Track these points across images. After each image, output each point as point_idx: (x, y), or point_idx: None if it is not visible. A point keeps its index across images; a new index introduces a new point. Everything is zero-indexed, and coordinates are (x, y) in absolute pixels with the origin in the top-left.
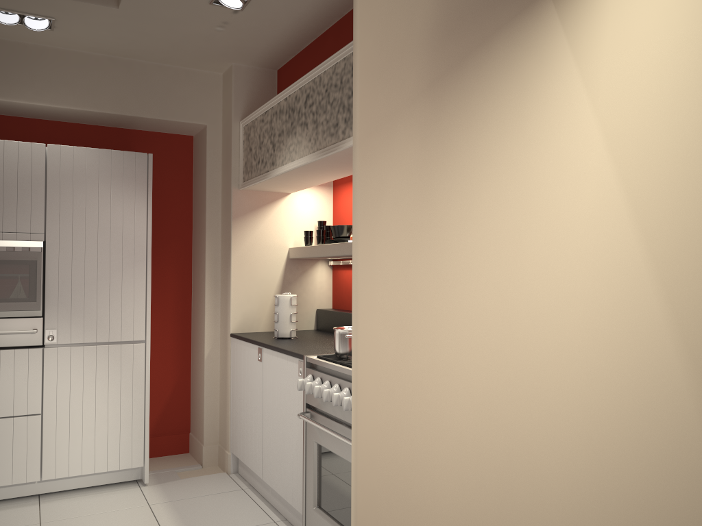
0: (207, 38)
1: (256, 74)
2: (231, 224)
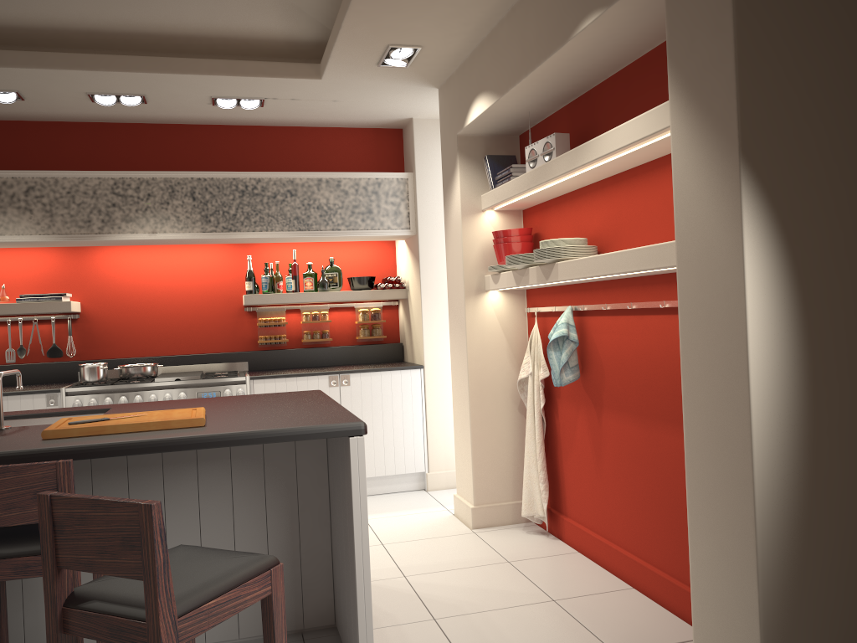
0: None
1: None
2: None
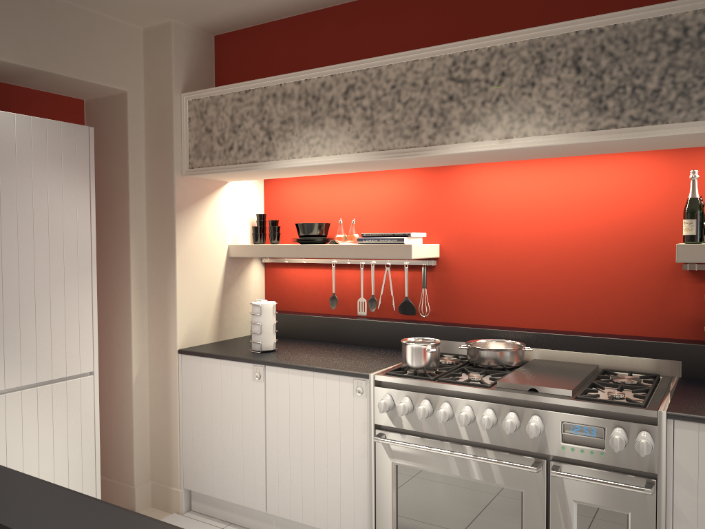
0: None
1: (195, 38)
2: (175, 219)
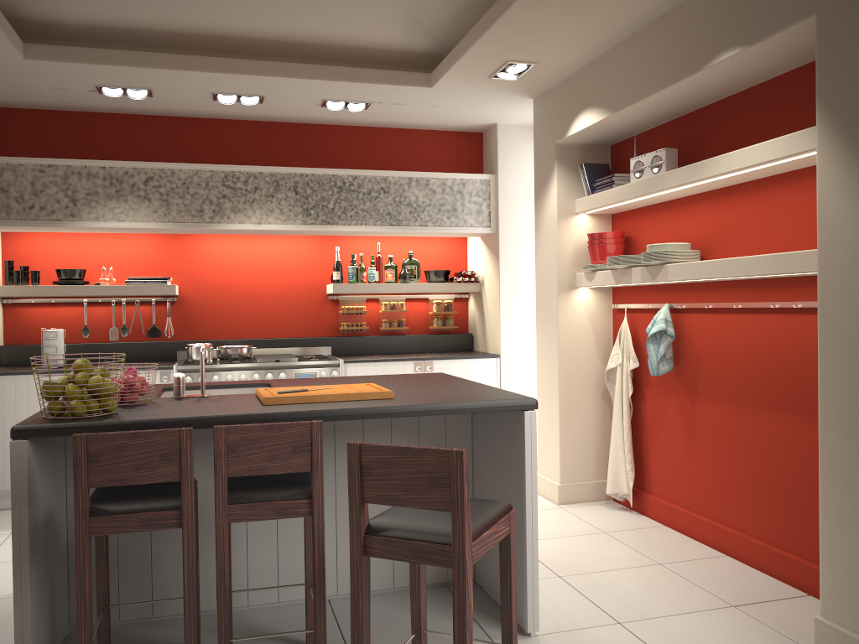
0: (13, 84)
1: None
2: None
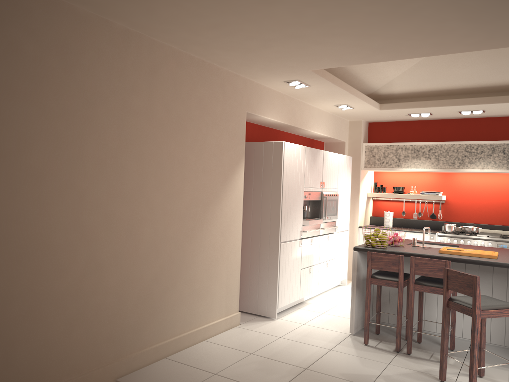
0: (378, 116)
1: (365, 124)
2: (360, 184)
